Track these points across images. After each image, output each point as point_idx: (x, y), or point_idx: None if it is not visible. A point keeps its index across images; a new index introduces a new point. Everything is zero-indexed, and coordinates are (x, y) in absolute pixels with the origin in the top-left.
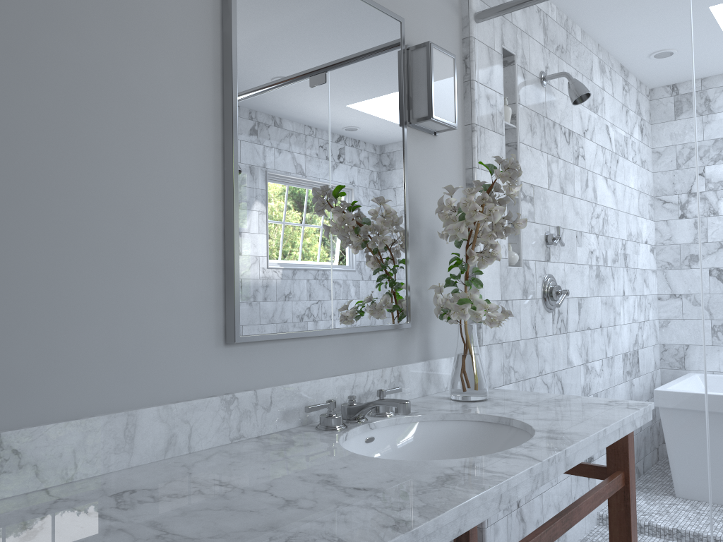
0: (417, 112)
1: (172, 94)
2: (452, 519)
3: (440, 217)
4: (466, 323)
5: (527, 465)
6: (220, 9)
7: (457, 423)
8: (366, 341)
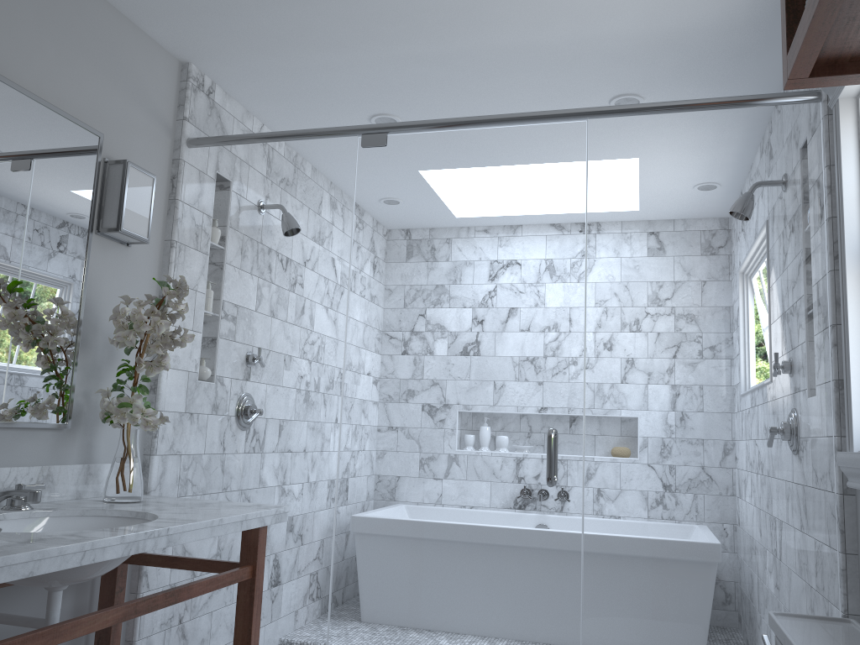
0: (107, 222)
1: None
2: (24, 560)
3: (115, 324)
4: (129, 427)
5: (122, 534)
6: None
7: (97, 518)
8: (14, 438)
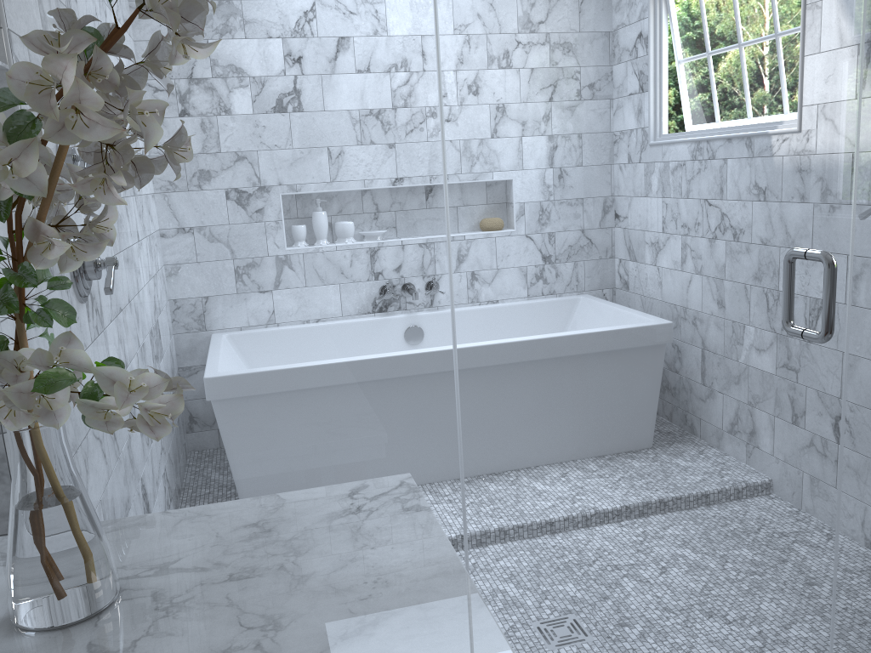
0: None
1: None
2: None
3: None
4: (37, 423)
5: None
6: None
7: None
8: None
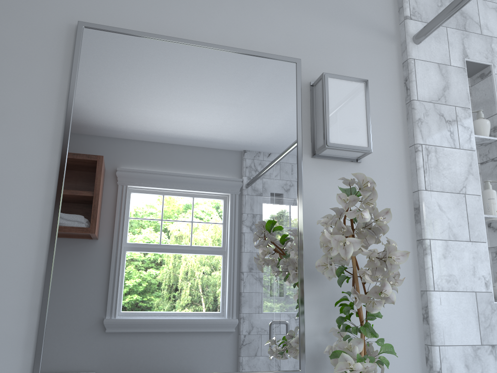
0: (318, 142)
1: (4, 163)
2: None
3: None
4: None
5: None
6: (68, 89)
7: None
8: None
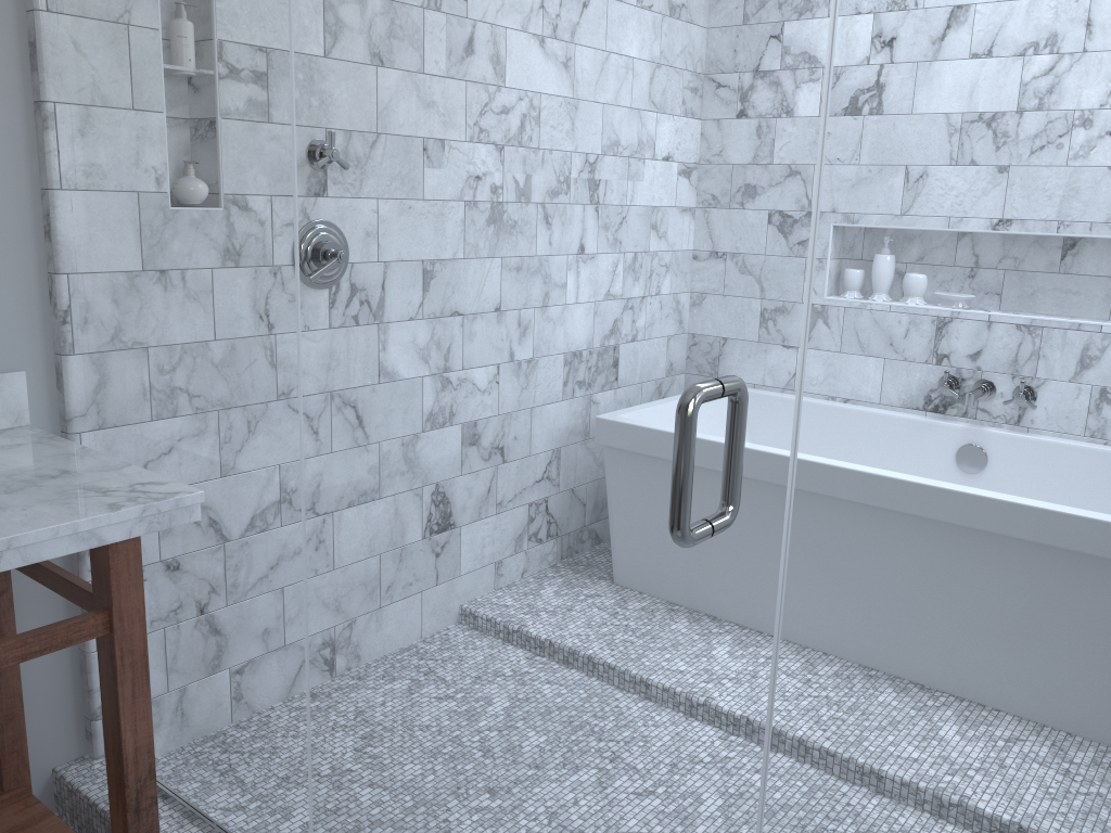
0: None
1: None
2: None
3: None
4: None
5: None
6: None
7: None
8: None
